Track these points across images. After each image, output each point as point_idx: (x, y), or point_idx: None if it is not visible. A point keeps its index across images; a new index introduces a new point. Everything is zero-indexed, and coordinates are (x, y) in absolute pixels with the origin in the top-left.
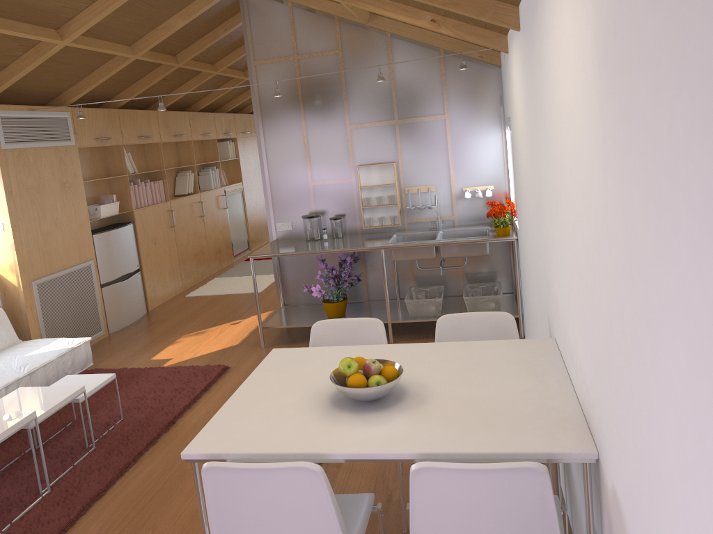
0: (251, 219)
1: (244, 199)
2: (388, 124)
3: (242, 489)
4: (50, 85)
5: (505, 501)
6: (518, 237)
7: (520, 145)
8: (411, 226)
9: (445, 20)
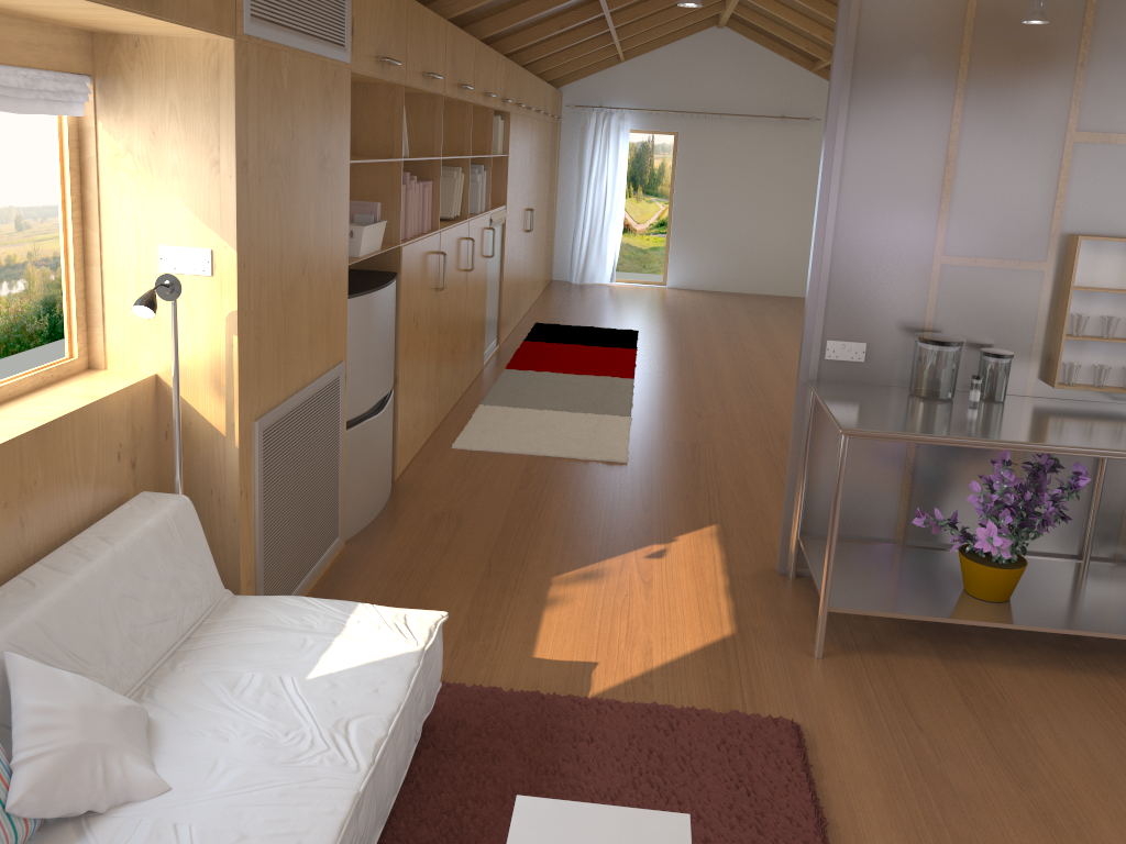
0: (506, 281)
1: (503, 240)
2: None
3: None
4: None
5: None
6: None
7: None
8: None
9: None
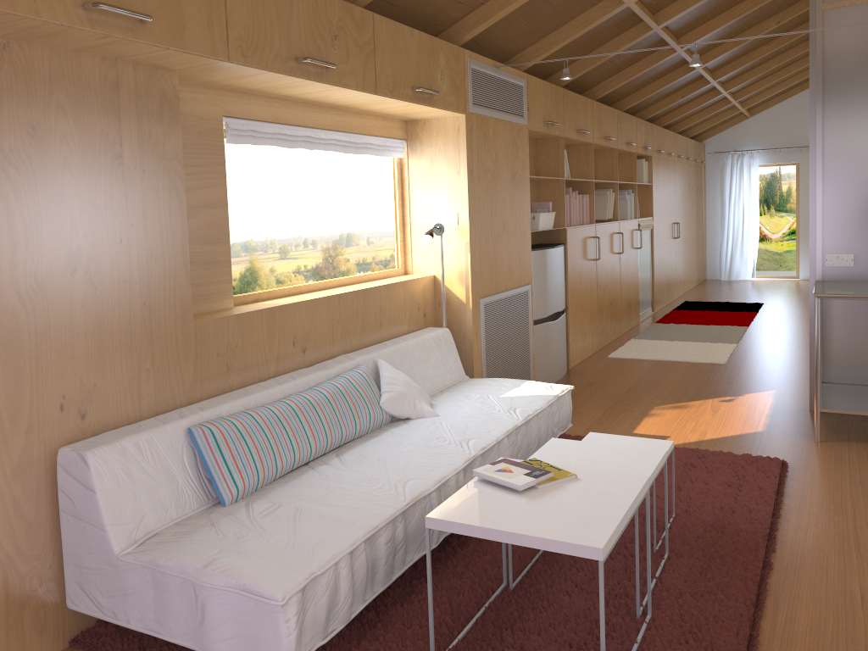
0: (657, 269)
1: (652, 240)
2: None
3: None
4: (514, 38)
5: None
6: None
7: None
8: None
9: None
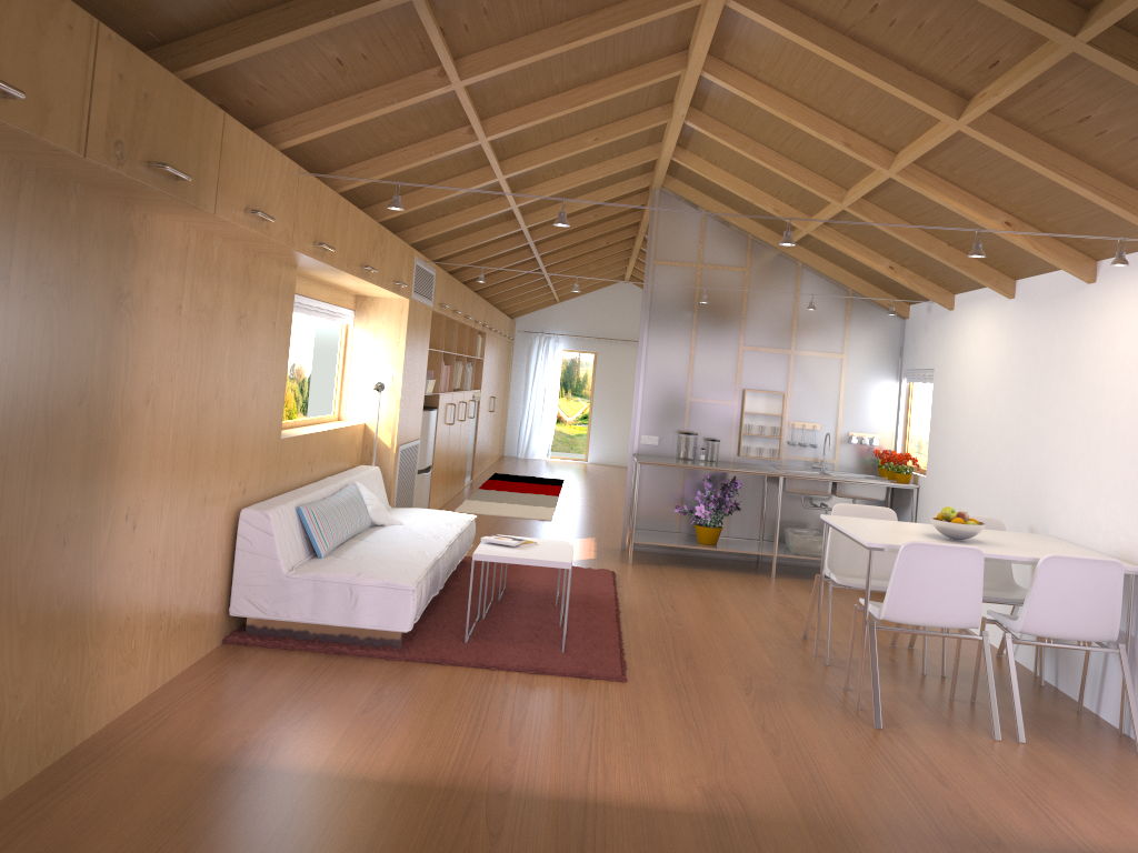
0: (478, 439)
1: (478, 411)
2: (784, 352)
3: (928, 562)
4: (436, 238)
5: (1095, 585)
6: (921, 485)
7: (972, 392)
8: (788, 462)
9: (902, 269)
